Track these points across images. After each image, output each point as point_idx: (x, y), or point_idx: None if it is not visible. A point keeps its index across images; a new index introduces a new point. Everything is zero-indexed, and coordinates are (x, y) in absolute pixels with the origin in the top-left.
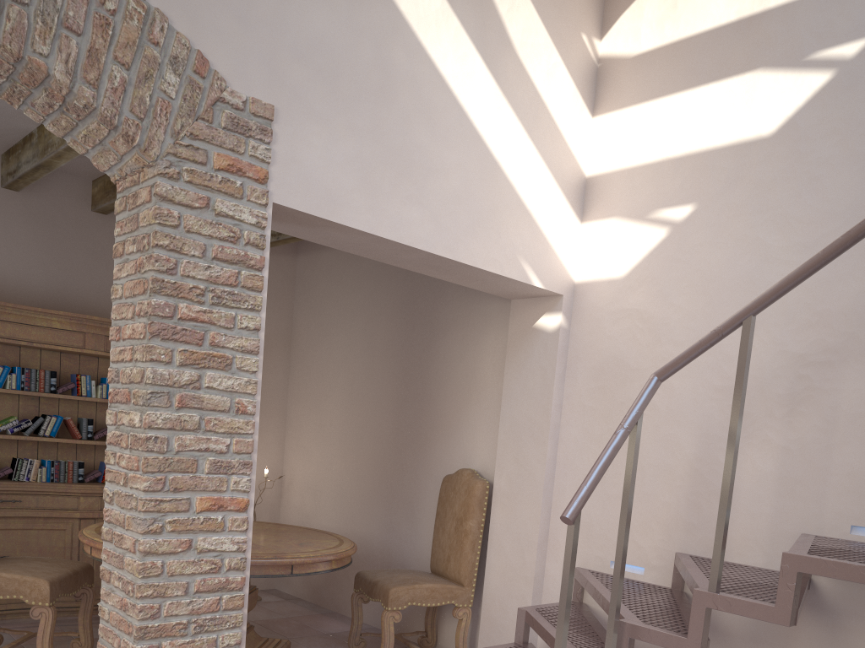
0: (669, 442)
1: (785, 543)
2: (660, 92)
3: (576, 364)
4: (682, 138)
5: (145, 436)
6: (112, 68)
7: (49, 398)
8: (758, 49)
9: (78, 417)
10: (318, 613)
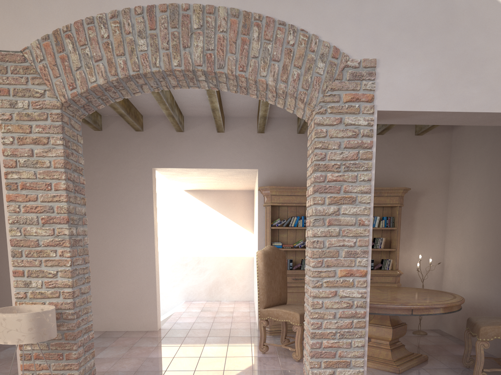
0: None
1: None
2: None
3: None
4: None
5: (312, 240)
6: (293, 71)
7: None
8: None
9: None
10: (457, 344)
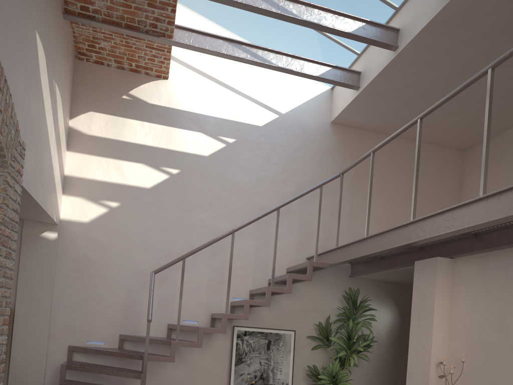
0: (113, 291)
1: (161, 327)
2: (101, 154)
3: (63, 255)
4: (113, 176)
5: None
6: (5, 127)
7: None
8: (143, 157)
9: None
10: None
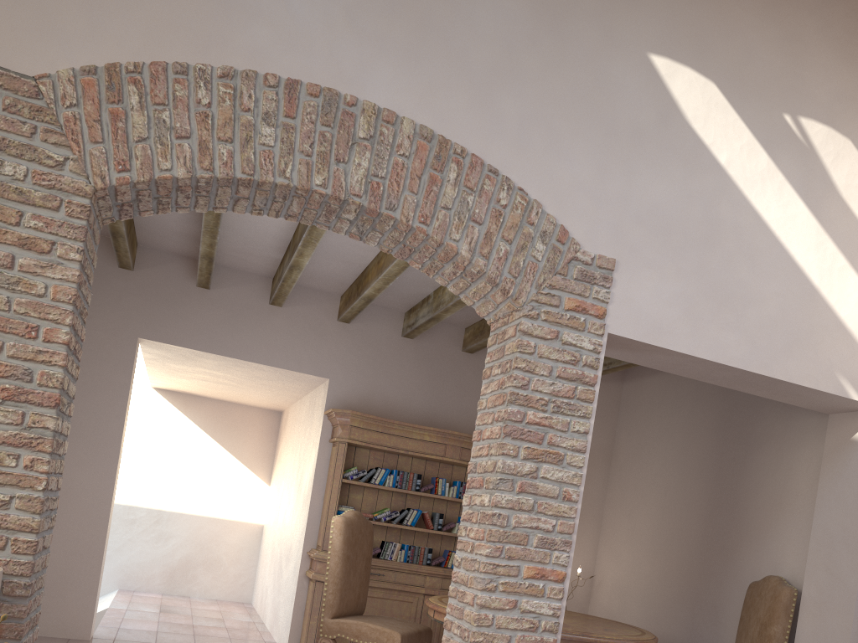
0: None
1: None
2: None
3: None
4: None
5: (491, 512)
6: (499, 244)
7: (413, 496)
8: None
9: (432, 512)
10: None
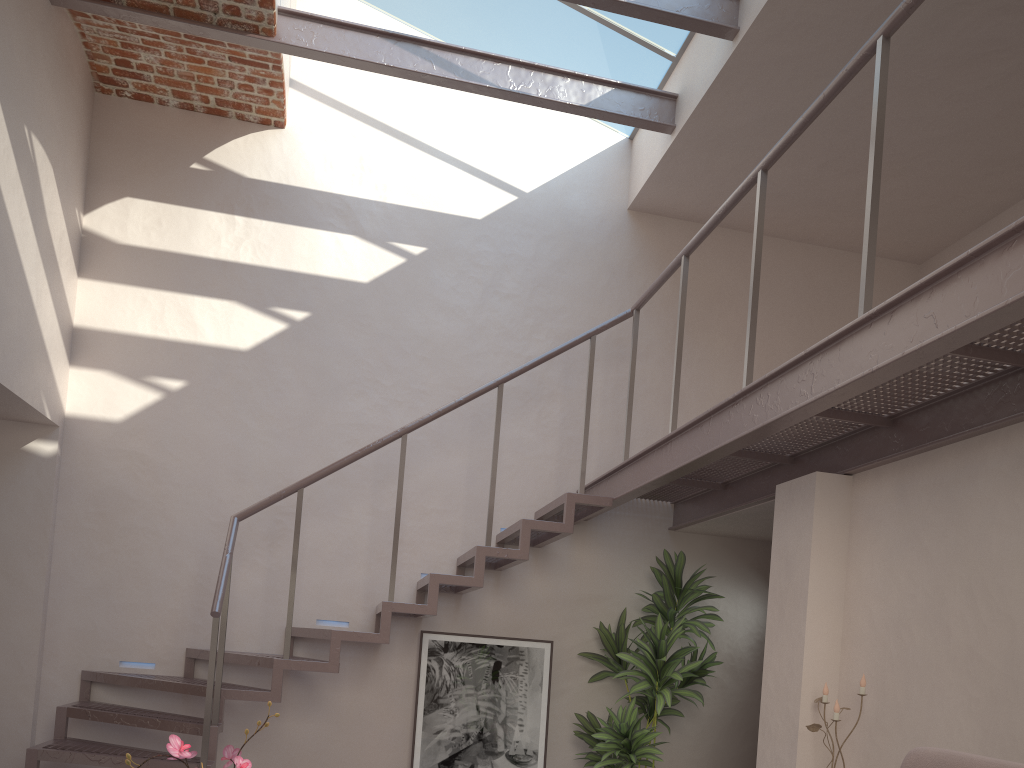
0: (174, 561)
1: (273, 634)
2: (149, 283)
3: (71, 488)
4: (173, 328)
5: None
6: None
7: None
8: (233, 287)
9: None
10: None
